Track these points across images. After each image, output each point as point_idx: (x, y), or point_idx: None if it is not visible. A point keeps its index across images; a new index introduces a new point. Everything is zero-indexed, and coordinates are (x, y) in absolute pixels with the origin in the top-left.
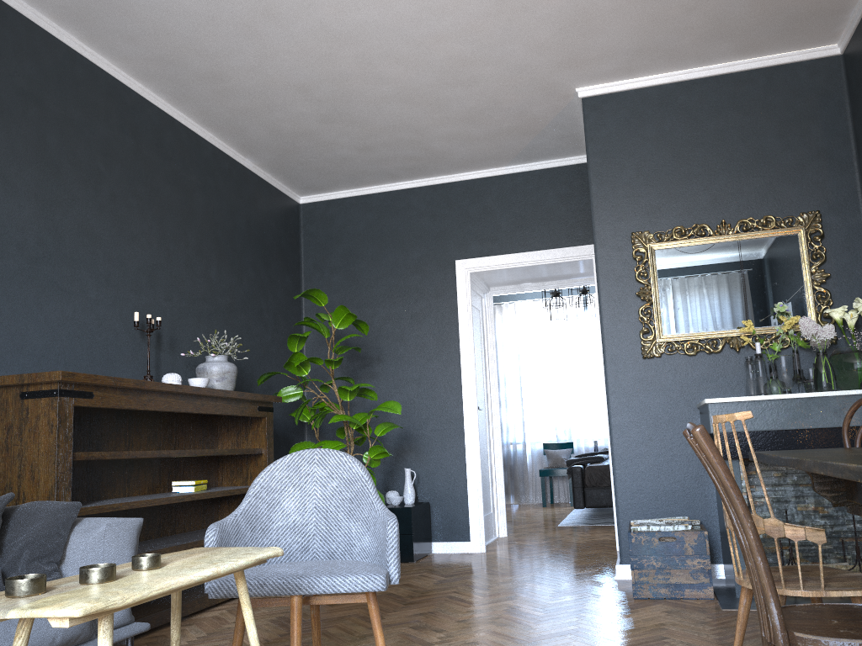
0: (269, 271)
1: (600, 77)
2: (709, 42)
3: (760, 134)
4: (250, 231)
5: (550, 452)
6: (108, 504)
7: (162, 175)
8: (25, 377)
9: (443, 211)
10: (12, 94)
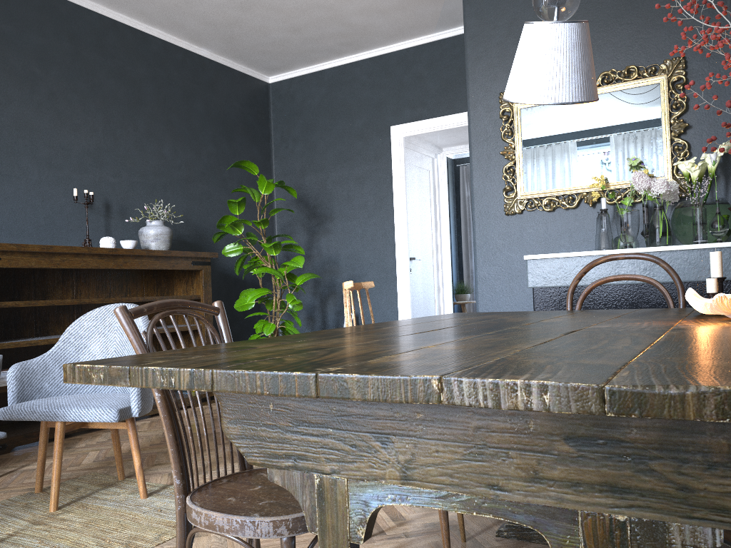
0: (233, 145)
1: None
2: None
3: None
4: (209, 112)
5: None
6: (26, 340)
7: (105, 71)
8: None
9: (381, 81)
10: None
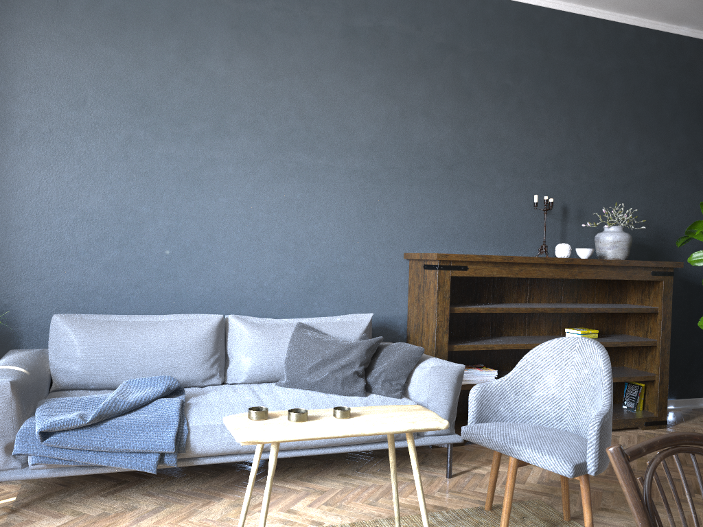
0: None
1: None
2: None
3: None
4: (683, 98)
5: None
6: (483, 344)
7: (573, 72)
8: (422, 255)
9: None
10: (432, 50)
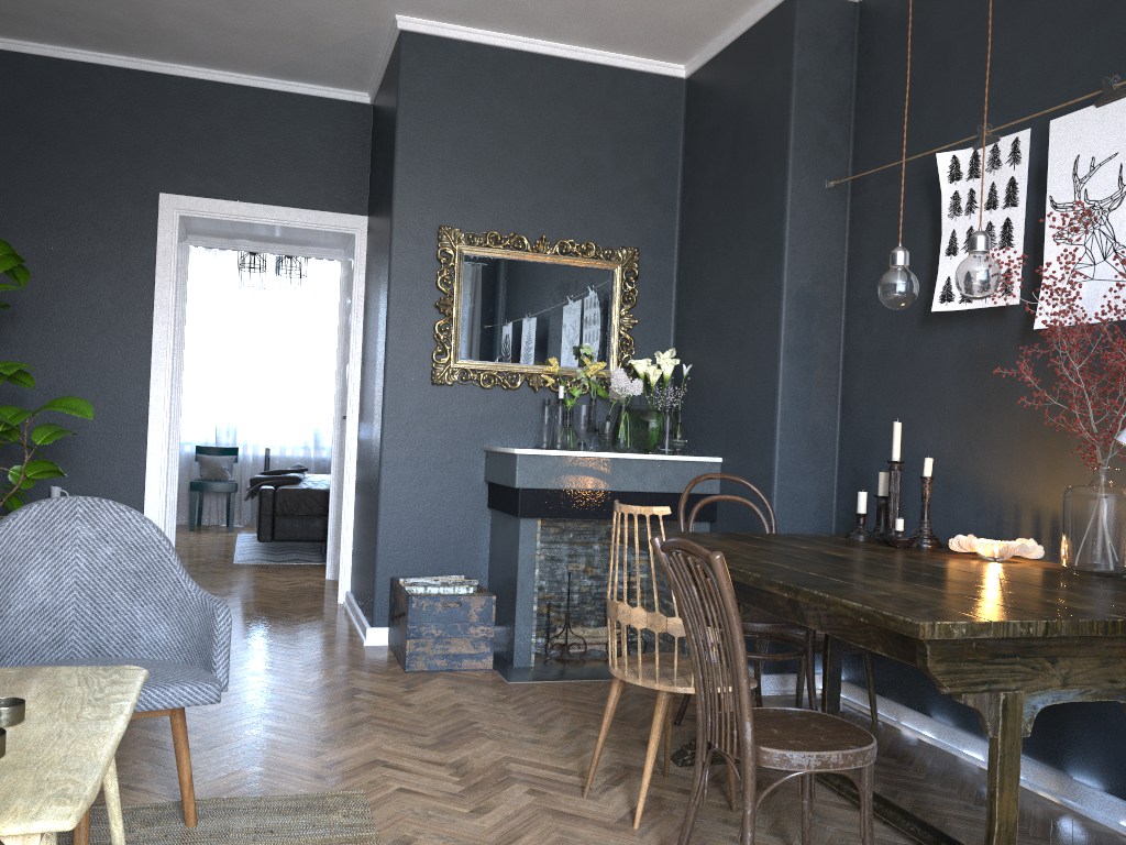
0: None
1: (432, 13)
2: (569, 19)
3: (595, 144)
4: None
5: (206, 458)
6: None
7: None
8: None
9: (147, 114)
10: None
